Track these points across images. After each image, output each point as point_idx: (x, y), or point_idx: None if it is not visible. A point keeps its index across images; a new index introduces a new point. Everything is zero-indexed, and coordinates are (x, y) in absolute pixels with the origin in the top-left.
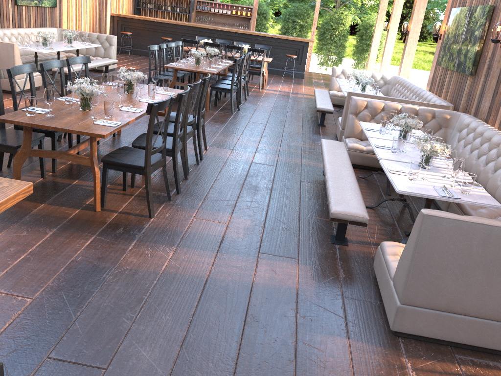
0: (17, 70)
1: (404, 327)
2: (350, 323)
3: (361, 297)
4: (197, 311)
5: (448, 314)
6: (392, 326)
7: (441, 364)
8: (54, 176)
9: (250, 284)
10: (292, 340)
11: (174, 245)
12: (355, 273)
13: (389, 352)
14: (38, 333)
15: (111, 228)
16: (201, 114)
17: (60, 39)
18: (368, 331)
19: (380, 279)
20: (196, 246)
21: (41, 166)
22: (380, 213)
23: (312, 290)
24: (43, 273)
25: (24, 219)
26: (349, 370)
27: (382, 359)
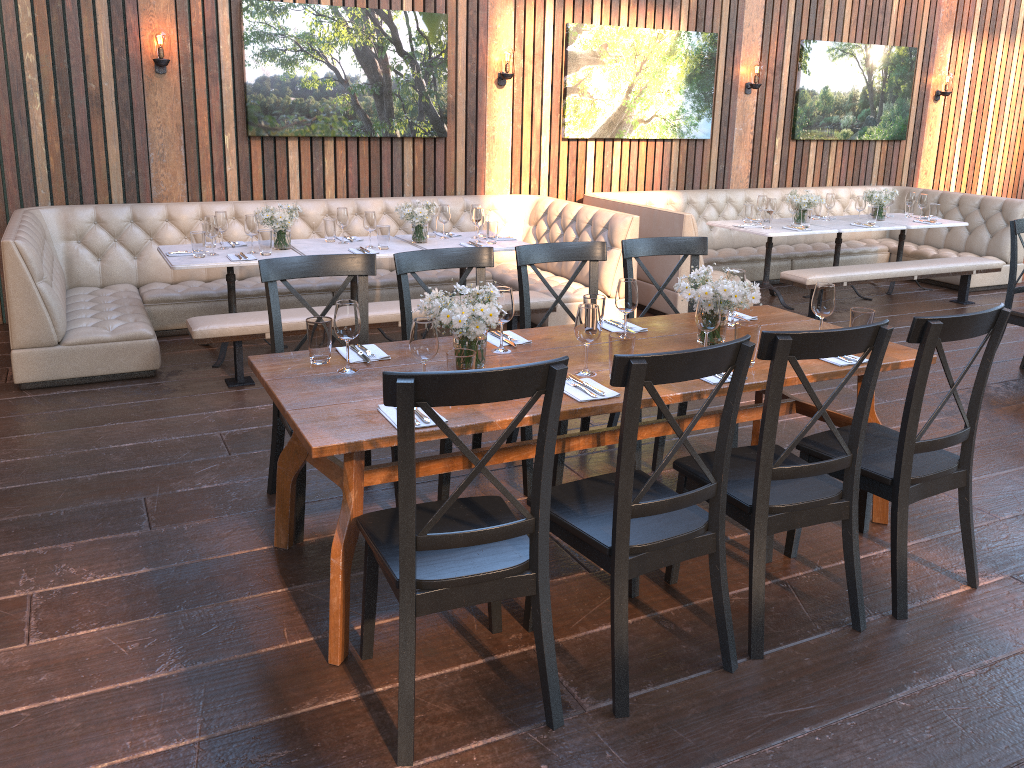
0: (431, 259)
1: None
2: None
3: None
4: None
5: None
6: None
7: None
8: None
9: None
10: None
11: None
12: None
13: None
14: None
15: (262, 737)
16: (912, 451)
17: (895, 211)
18: None
19: None
20: None
21: (395, 492)
22: None
23: None
24: None
25: (194, 610)
26: None
27: None
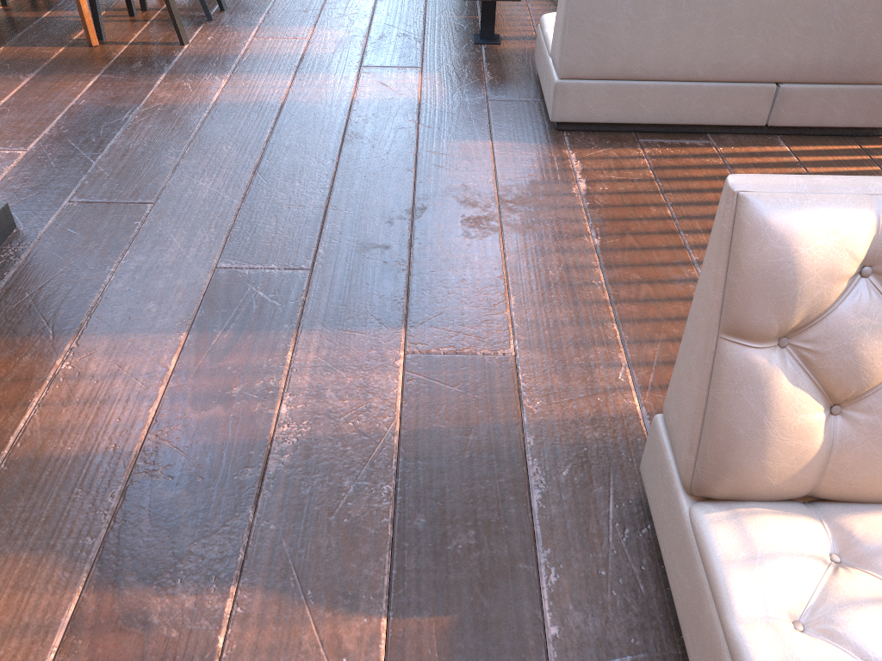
0: None
1: (568, 114)
2: (495, 125)
3: (515, 98)
4: (272, 137)
5: (626, 83)
6: (552, 116)
7: (617, 150)
8: (8, 11)
9: (349, 102)
10: (412, 150)
11: (227, 72)
12: (509, 73)
13: (547, 147)
14: (48, 182)
15: (122, 64)
16: None
17: None
18: (521, 130)
19: (540, 69)
20: (262, 69)
21: None
22: (556, 0)
23: (442, 98)
24: (33, 123)
25: None
26: (489, 169)
27: (536, 154)
